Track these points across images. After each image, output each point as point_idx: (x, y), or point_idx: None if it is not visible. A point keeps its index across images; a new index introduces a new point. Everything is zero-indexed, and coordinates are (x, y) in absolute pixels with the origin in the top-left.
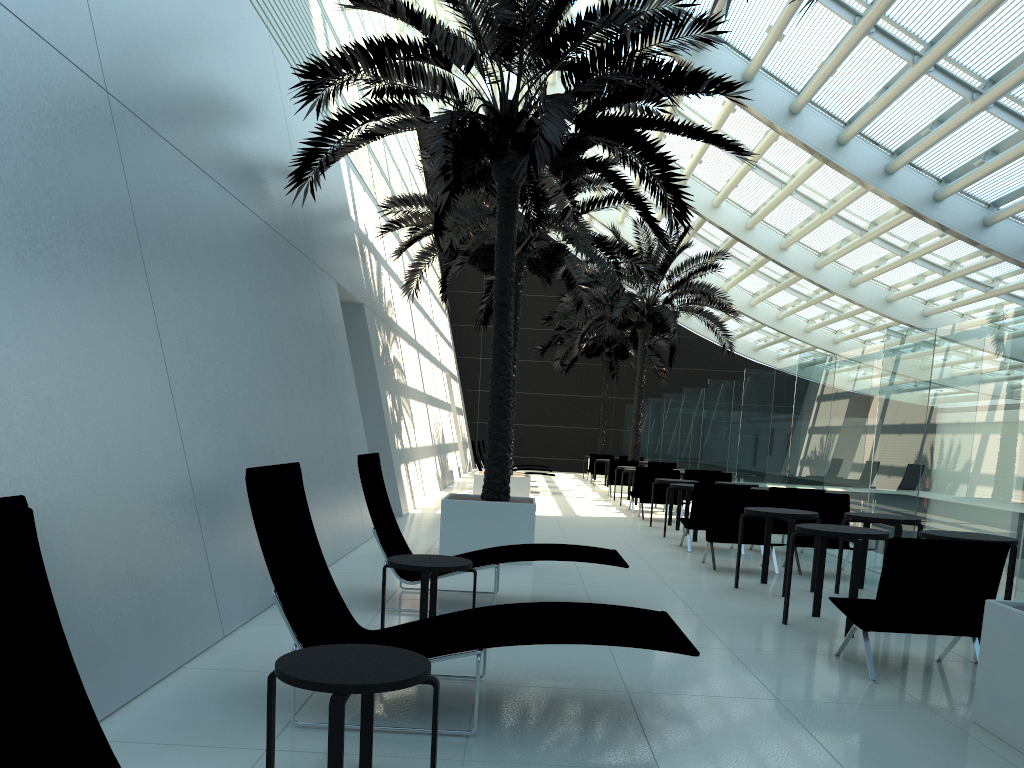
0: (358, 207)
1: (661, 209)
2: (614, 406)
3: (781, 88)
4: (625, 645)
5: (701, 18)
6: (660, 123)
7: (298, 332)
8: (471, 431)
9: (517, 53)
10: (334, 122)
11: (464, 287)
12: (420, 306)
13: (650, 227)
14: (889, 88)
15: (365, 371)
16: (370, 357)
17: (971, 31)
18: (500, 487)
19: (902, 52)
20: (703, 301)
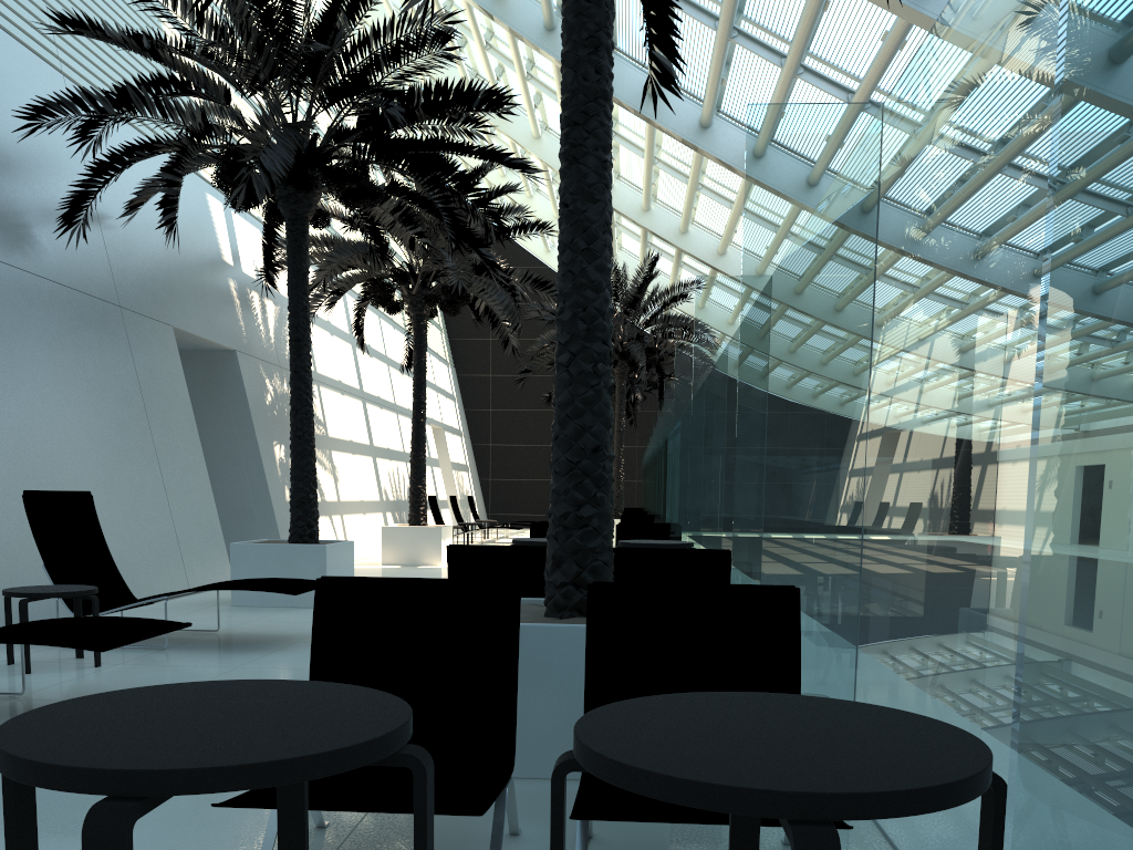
0: (244, 251)
1: (640, 238)
2: (637, 456)
3: (689, 101)
4: (32, 643)
5: (438, 35)
6: (444, 145)
7: (70, 377)
8: (483, 489)
9: (264, 82)
10: (104, 163)
11: (469, 334)
12: (381, 354)
13: (477, 254)
14: (773, 94)
15: (241, 420)
16: (245, 405)
17: (813, 29)
18: (304, 530)
19: (769, 55)
20: (677, 335)
